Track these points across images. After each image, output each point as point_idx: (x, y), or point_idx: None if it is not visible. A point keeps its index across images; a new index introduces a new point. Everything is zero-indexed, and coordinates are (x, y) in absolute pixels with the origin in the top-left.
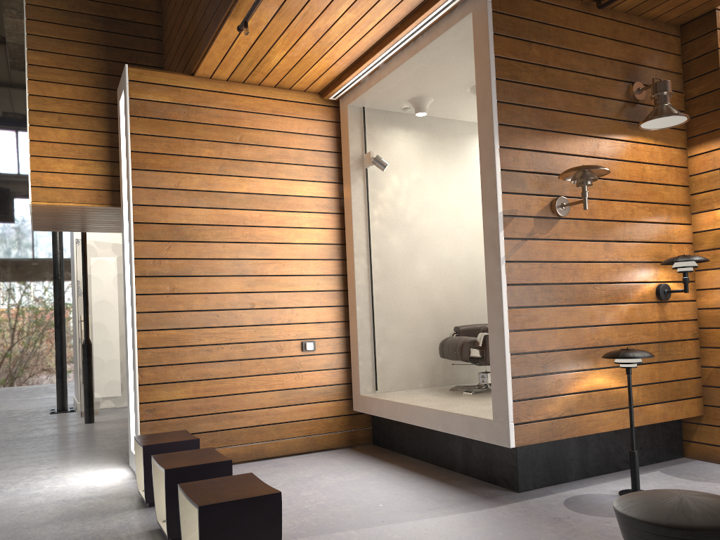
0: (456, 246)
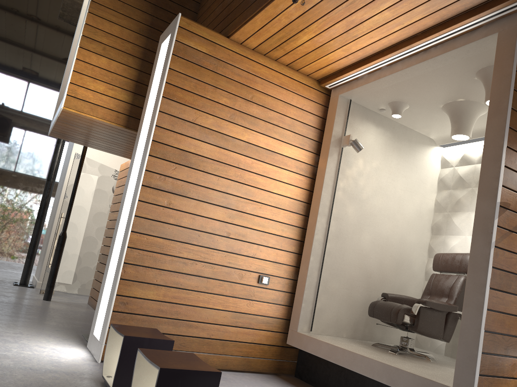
0: (394, 228)
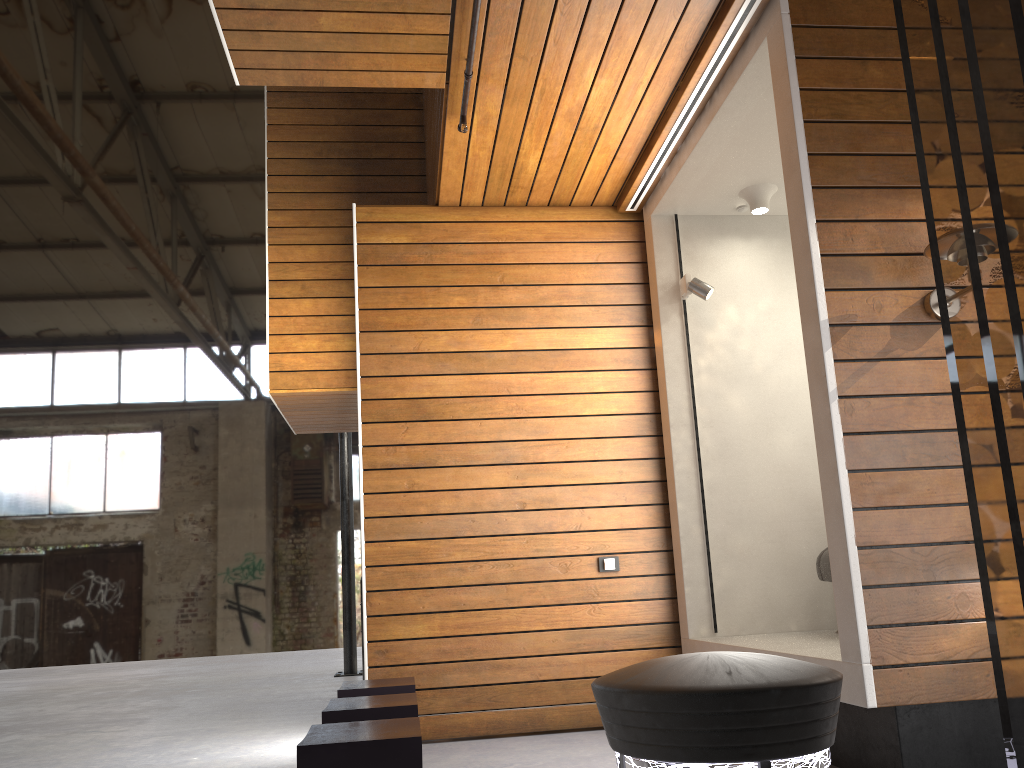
0: None
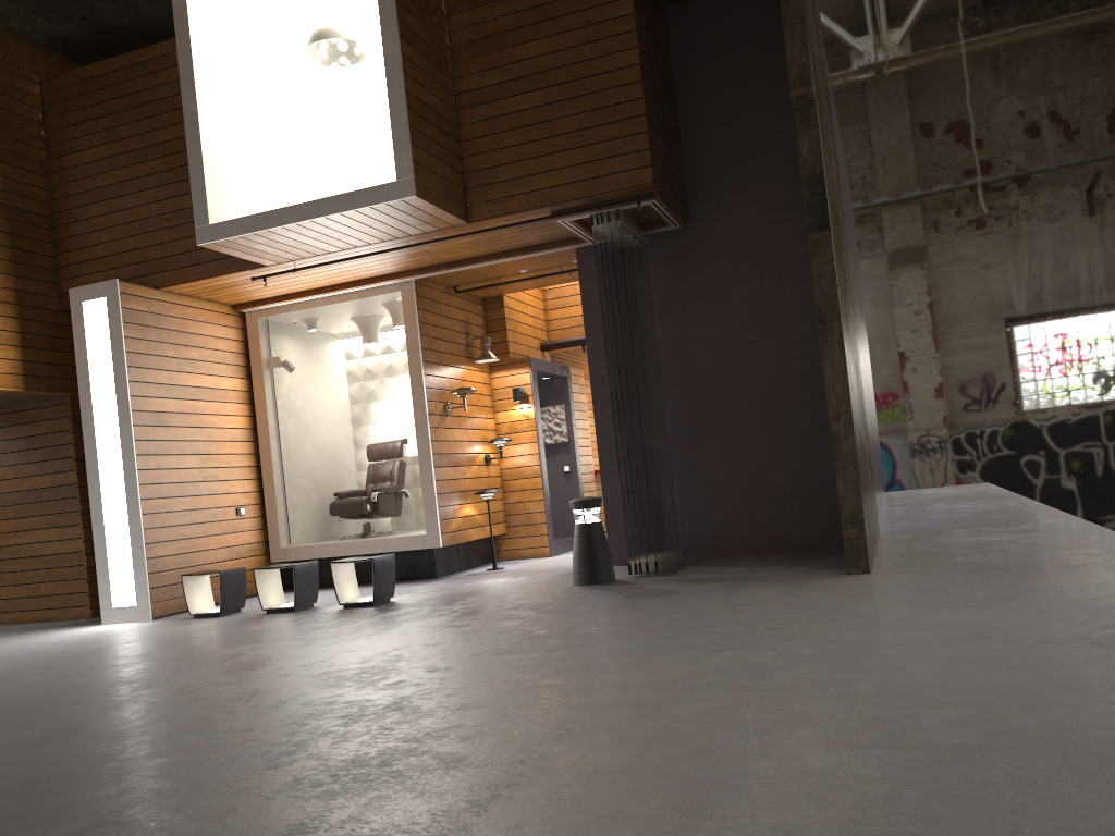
0: (325, 430)
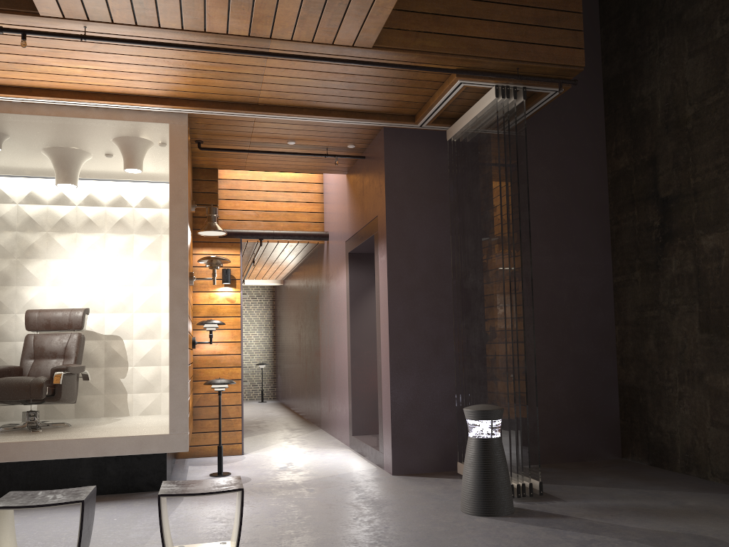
0: None
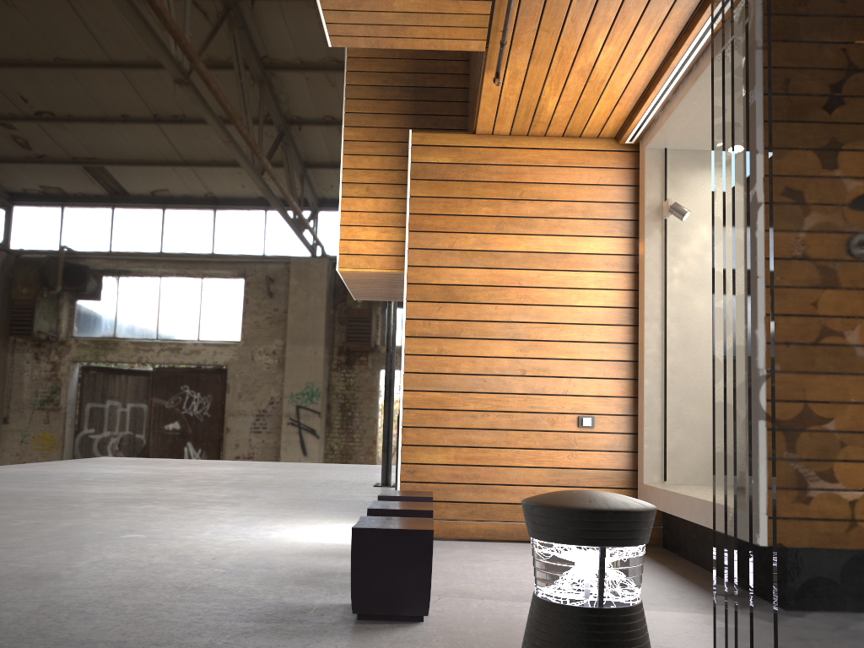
0: None
